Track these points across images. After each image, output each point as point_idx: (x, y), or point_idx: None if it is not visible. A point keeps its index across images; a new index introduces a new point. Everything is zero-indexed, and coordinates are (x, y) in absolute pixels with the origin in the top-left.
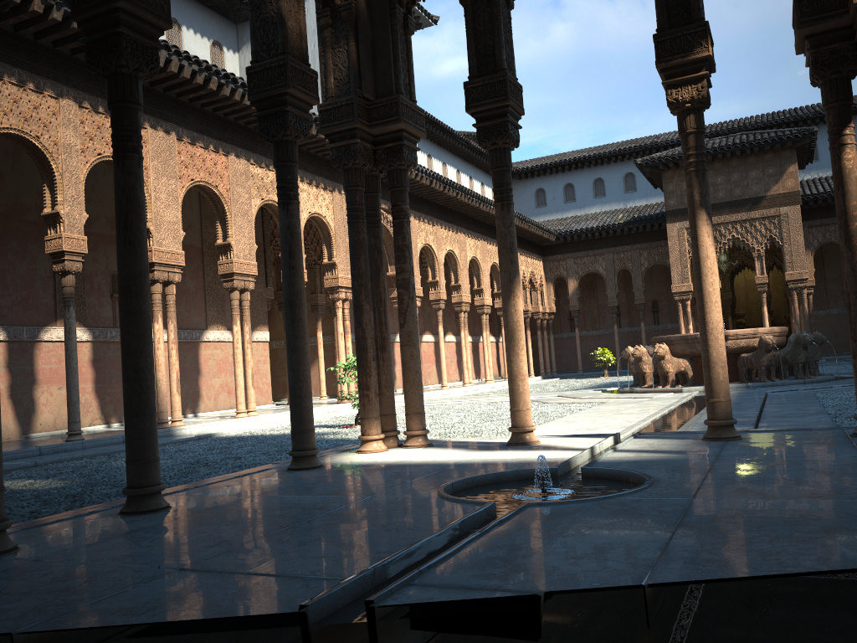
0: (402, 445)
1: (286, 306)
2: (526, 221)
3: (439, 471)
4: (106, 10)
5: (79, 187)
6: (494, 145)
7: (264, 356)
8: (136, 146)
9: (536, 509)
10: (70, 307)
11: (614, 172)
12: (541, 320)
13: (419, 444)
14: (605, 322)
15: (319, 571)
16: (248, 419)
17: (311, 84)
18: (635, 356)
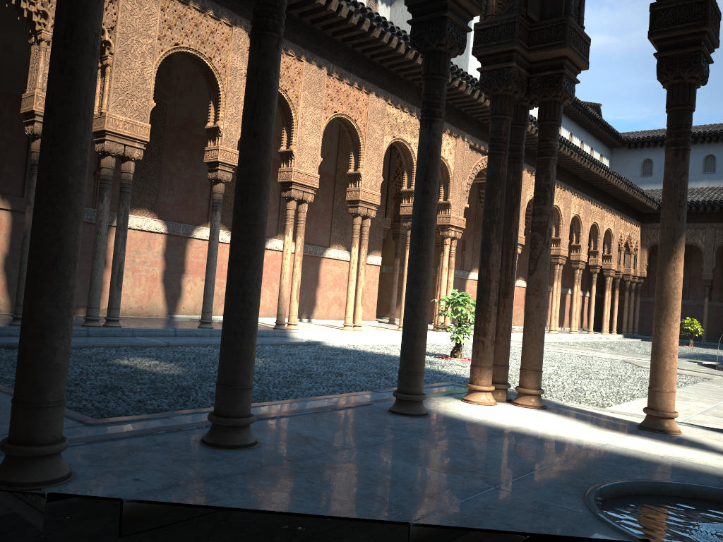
0: (510, 401)
1: (413, 233)
2: (632, 187)
3: (572, 458)
4: None
5: (239, 106)
6: (677, 78)
7: (374, 278)
8: (277, 24)
9: None
10: (217, 211)
11: None
12: (630, 282)
13: (532, 404)
14: (695, 294)
15: None
16: (353, 332)
17: None
18: None
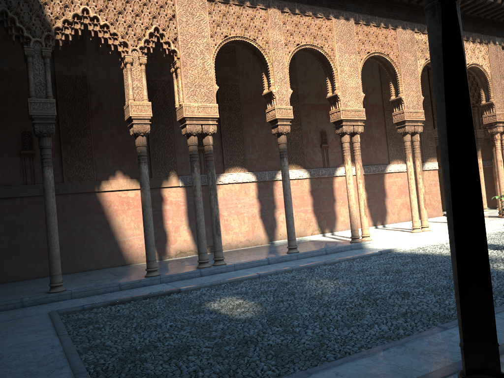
0: None
1: (444, 160)
2: None
3: None
4: None
5: (285, 71)
6: None
7: (434, 180)
8: None
9: None
10: (284, 158)
11: None
12: None
13: None
14: None
15: None
16: (421, 233)
17: None
18: None
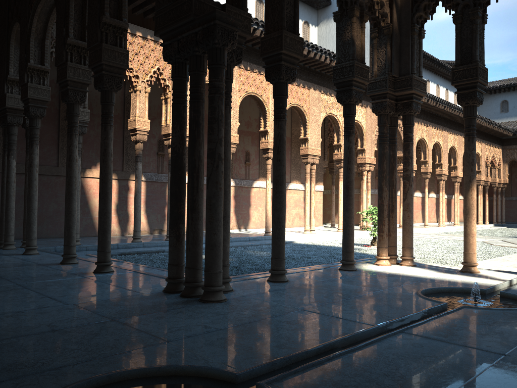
0: (398, 263)
1: (344, 188)
2: (492, 123)
3: (419, 282)
4: (276, 53)
5: (236, 109)
6: (466, 104)
7: (319, 199)
8: (284, 115)
9: (468, 309)
10: None
11: None
12: (497, 187)
13: (408, 264)
14: None
15: (362, 320)
16: (310, 234)
17: (365, 73)
18: None
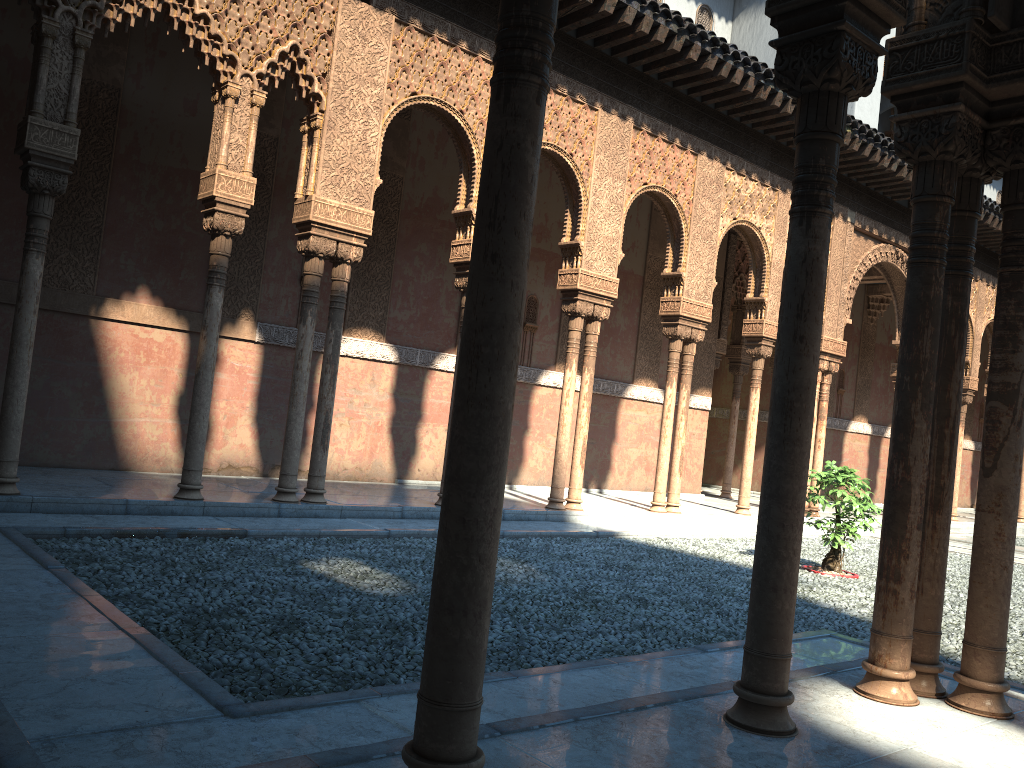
0: (944, 696)
1: (775, 409)
2: None
3: None
4: None
5: None
6: None
7: (699, 428)
8: (538, 60)
9: None
10: None
11: None
12: None
13: (987, 709)
14: None
15: None
16: (665, 516)
17: None
18: None
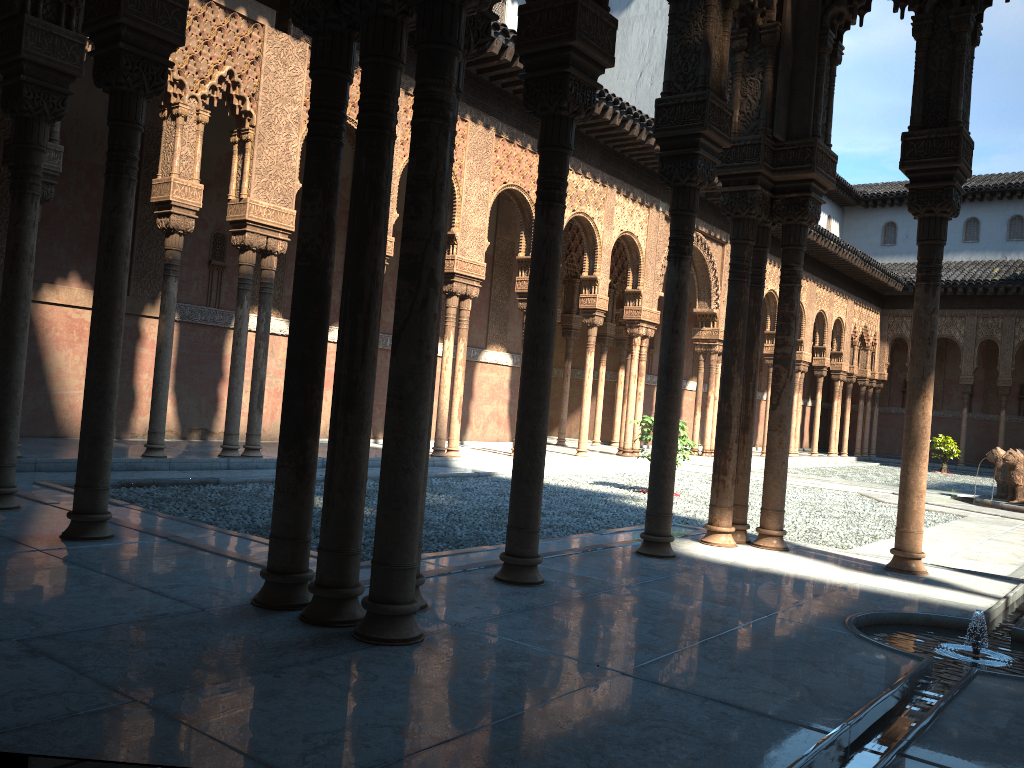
0: (750, 543)
1: (662, 373)
2: (871, 264)
3: (827, 595)
4: (556, 47)
5: (394, 182)
6: (929, 212)
7: None
8: (562, 195)
9: (991, 681)
10: None
11: (996, 213)
12: (866, 387)
13: (774, 546)
14: (950, 402)
15: (784, 713)
16: None
17: (726, 123)
18: (1007, 462)
